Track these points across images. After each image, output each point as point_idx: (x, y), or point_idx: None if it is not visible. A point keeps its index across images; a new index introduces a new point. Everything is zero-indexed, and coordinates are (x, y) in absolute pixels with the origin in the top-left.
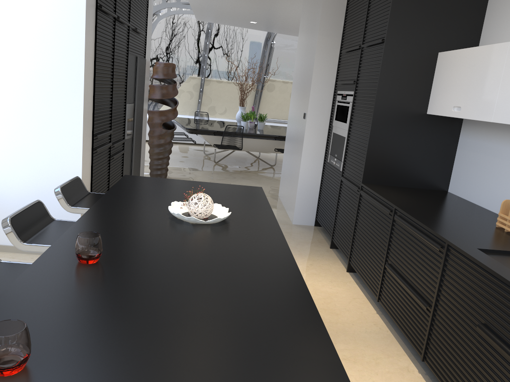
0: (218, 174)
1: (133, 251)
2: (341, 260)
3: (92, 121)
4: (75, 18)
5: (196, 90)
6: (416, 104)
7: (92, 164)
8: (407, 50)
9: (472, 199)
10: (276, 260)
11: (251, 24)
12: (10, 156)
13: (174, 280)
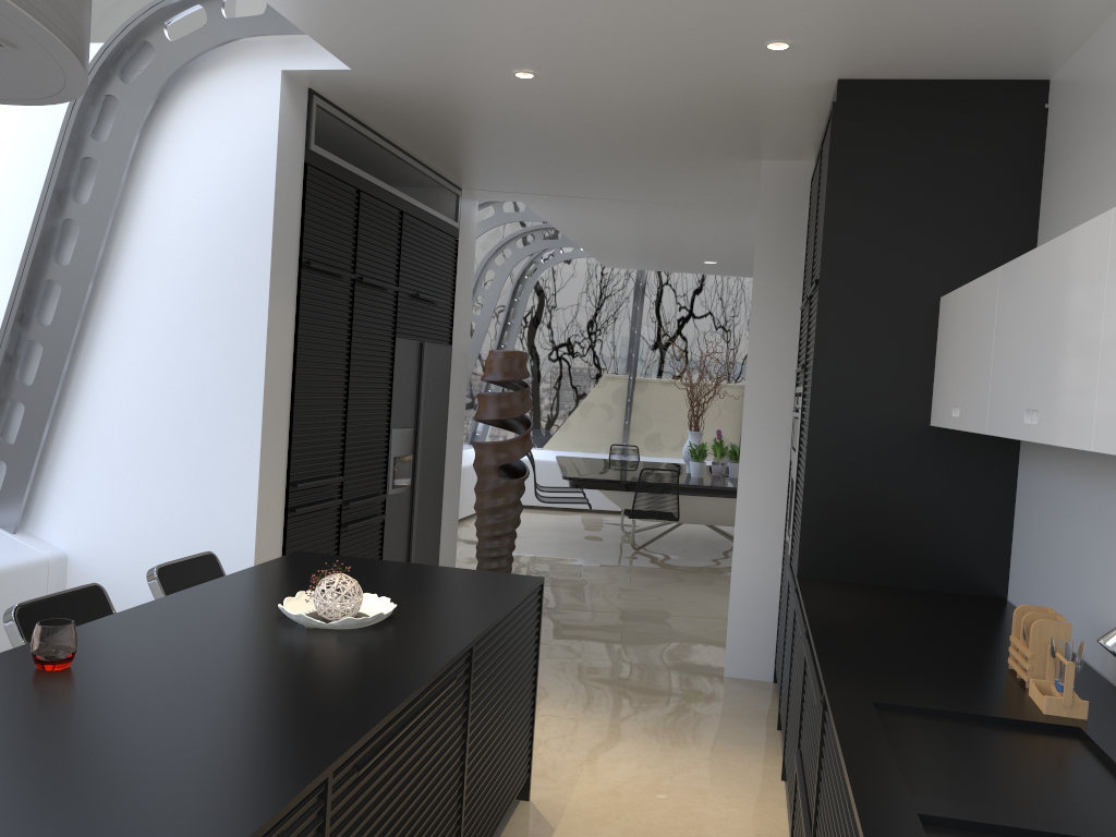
0: (625, 572)
1: (143, 659)
2: None
3: (287, 458)
4: (255, 285)
5: (619, 402)
6: (903, 406)
7: (286, 536)
8: (868, 297)
9: None
10: (376, 689)
11: (708, 265)
12: (145, 521)
13: (149, 702)
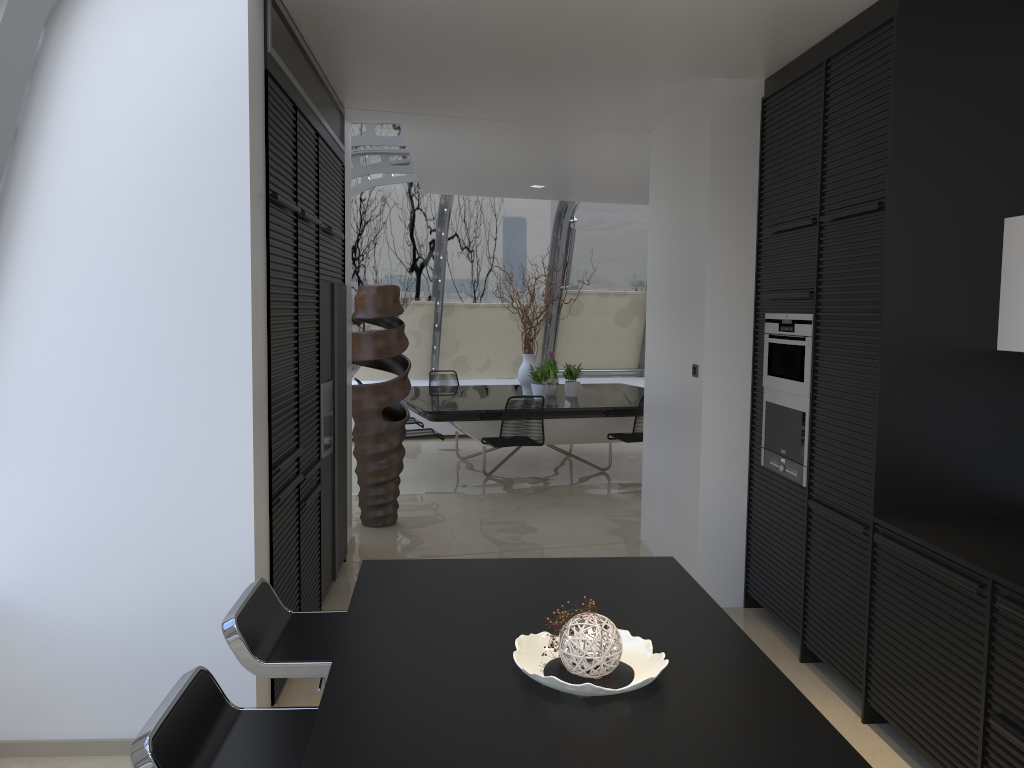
0: (500, 502)
1: None
2: (839, 693)
3: (269, 436)
4: (230, 225)
5: (426, 328)
6: (971, 332)
7: (272, 531)
8: (936, 220)
9: None
10: None
11: (532, 189)
12: (95, 535)
13: None
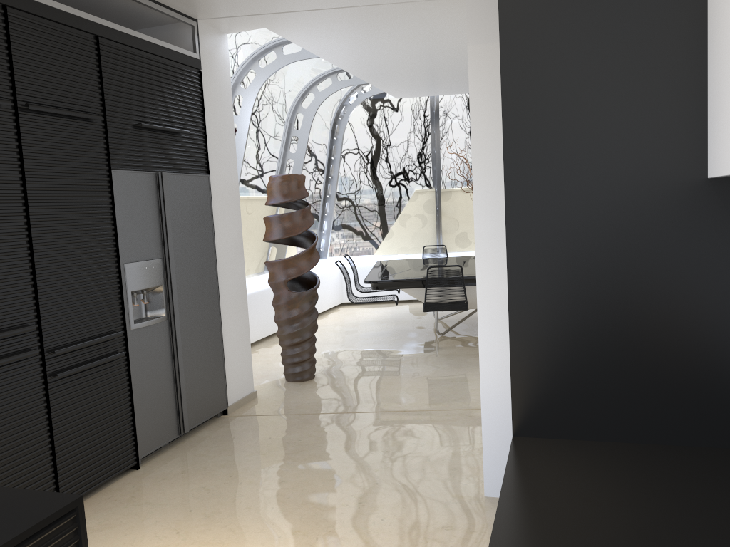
0: (423, 361)
1: None
2: None
3: None
4: None
5: (430, 211)
6: (658, 152)
7: None
8: None
9: None
10: None
11: None
12: None
13: None
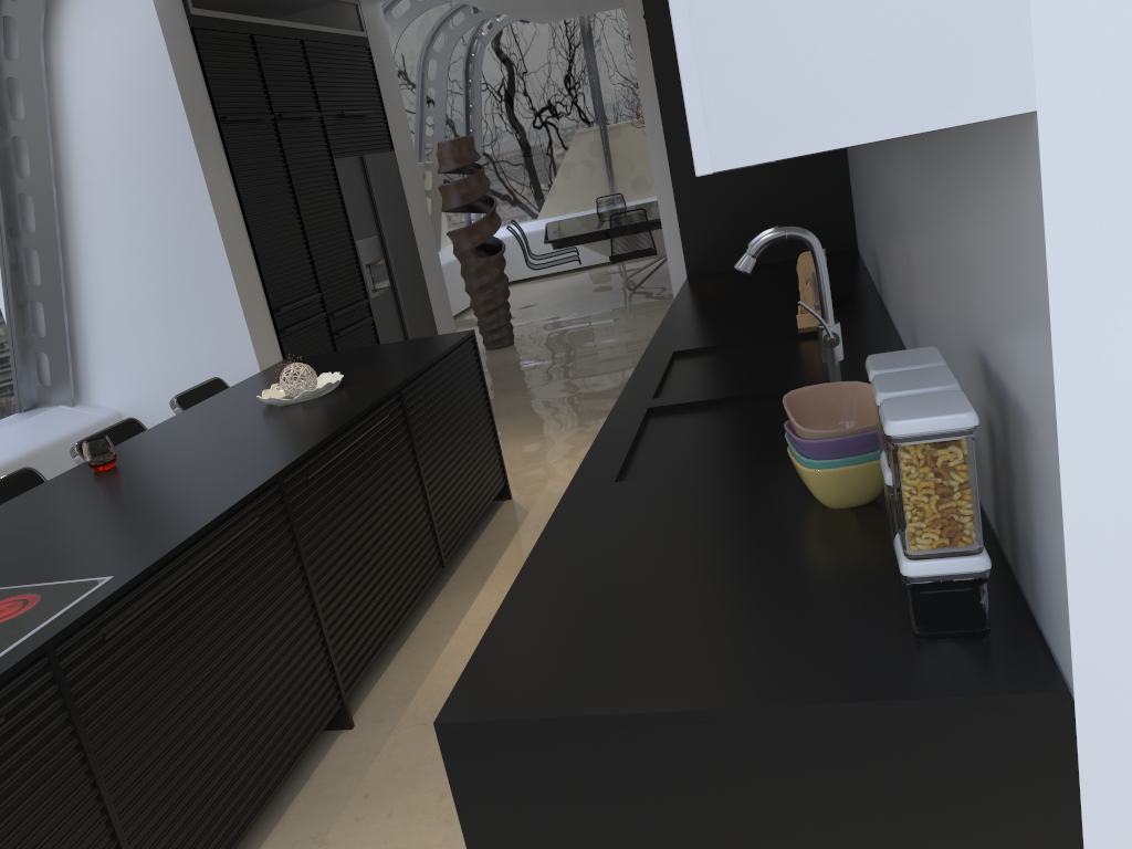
0: (618, 313)
1: (164, 450)
2: None
3: (263, 289)
4: (184, 151)
5: (597, 155)
6: None
7: (284, 353)
8: None
9: (864, 256)
10: (319, 428)
11: None
12: (169, 370)
13: (167, 470)
